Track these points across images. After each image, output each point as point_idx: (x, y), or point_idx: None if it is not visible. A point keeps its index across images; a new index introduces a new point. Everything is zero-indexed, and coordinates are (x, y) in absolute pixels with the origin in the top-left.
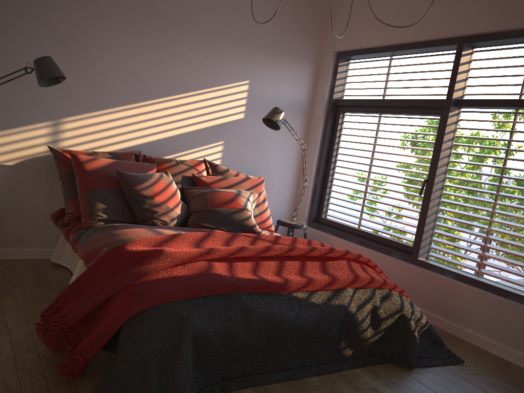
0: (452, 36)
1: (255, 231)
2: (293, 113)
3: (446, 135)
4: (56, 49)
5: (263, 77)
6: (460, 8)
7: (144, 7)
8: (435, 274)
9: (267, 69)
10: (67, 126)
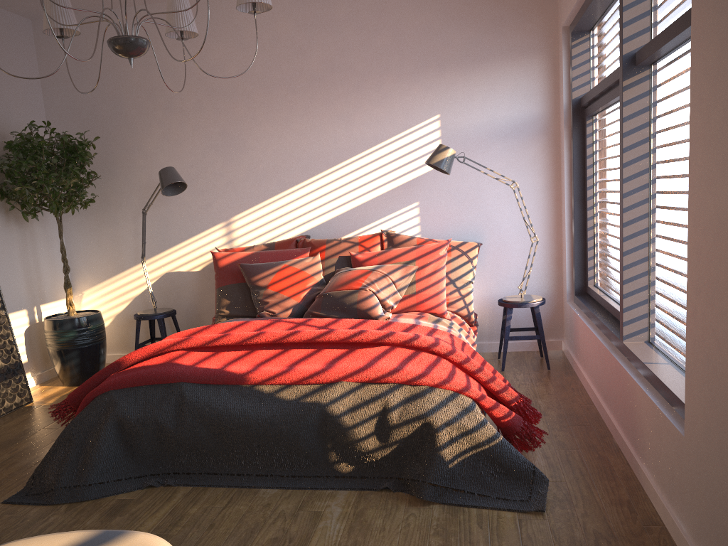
0: None
1: (370, 315)
2: (523, 138)
3: (630, 121)
4: (215, 152)
5: (461, 103)
6: None
7: (288, 78)
8: (624, 366)
9: (464, 90)
10: (238, 224)
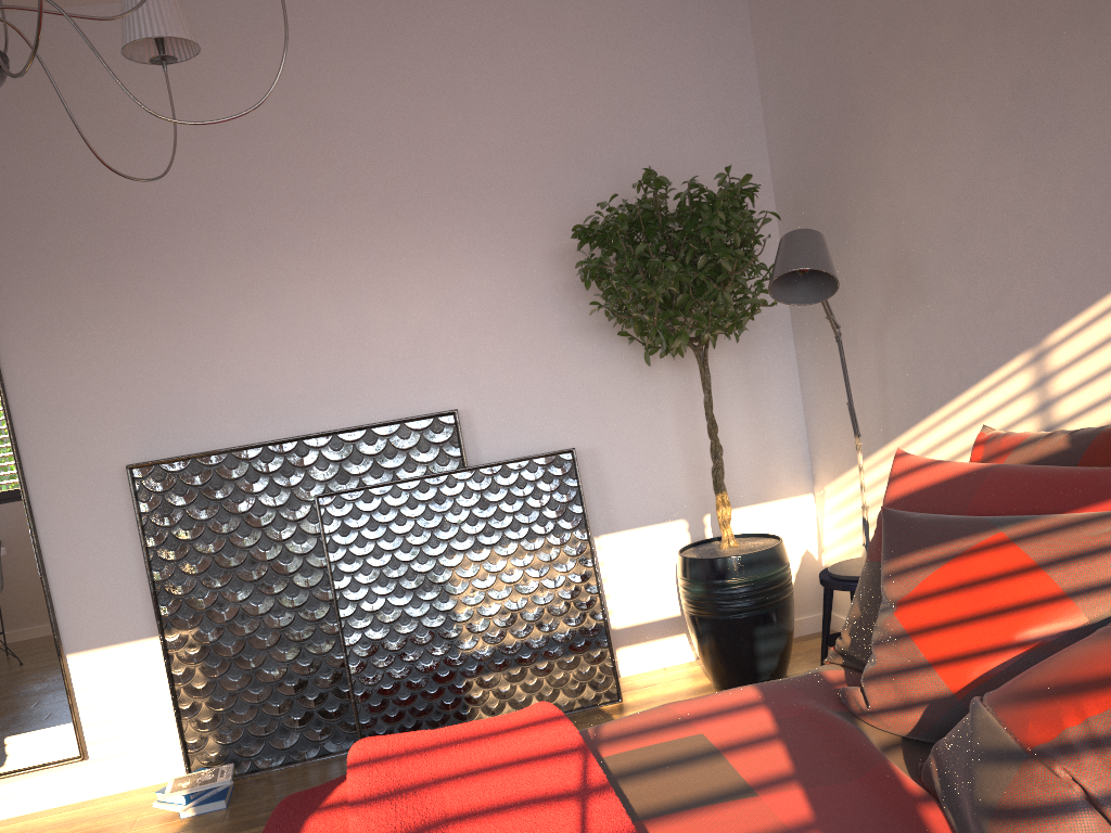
0: None
1: None
2: None
3: None
4: (1004, 148)
5: None
6: None
7: None
8: None
9: None
10: (1061, 356)
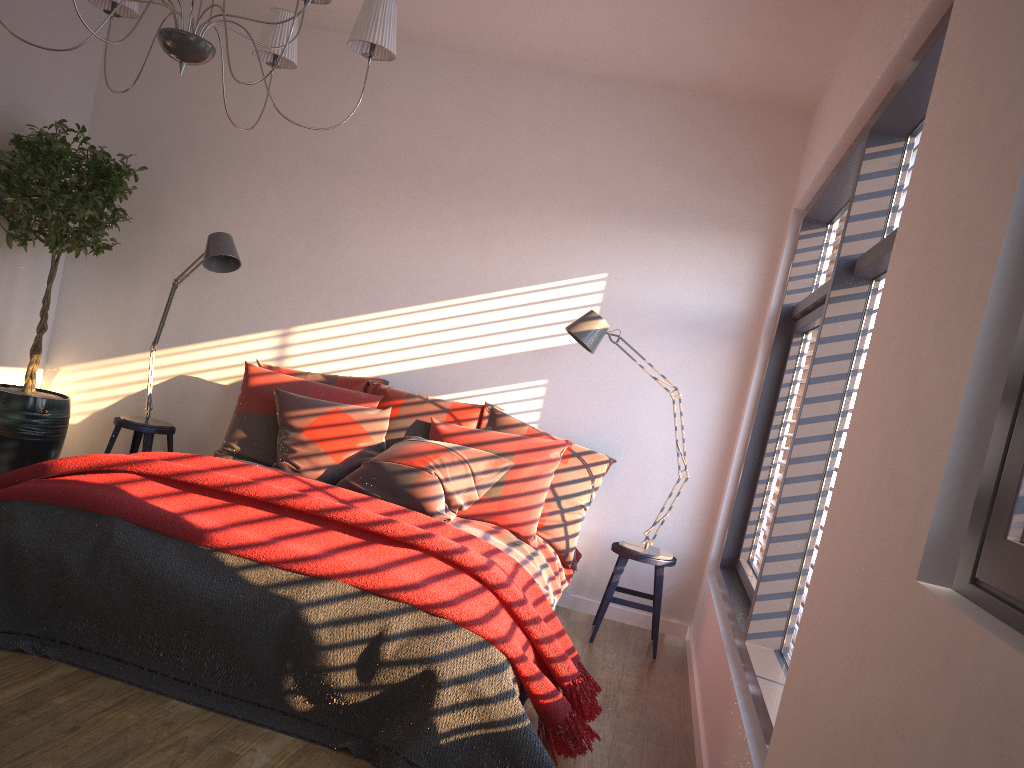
0: (856, 118)
1: (425, 508)
2: (709, 337)
3: (828, 345)
4: (298, 234)
5: (639, 267)
6: (869, 55)
7: (424, 168)
8: (732, 675)
9: (647, 252)
10: (299, 338)
